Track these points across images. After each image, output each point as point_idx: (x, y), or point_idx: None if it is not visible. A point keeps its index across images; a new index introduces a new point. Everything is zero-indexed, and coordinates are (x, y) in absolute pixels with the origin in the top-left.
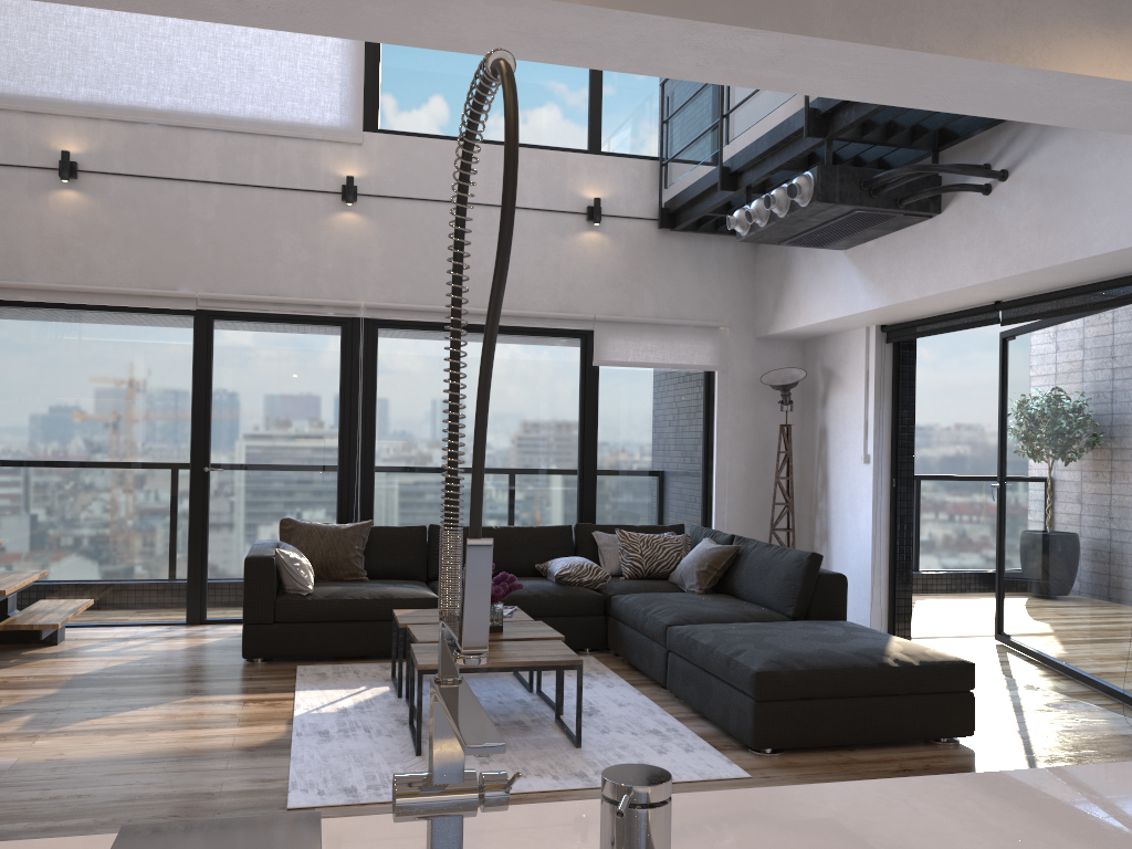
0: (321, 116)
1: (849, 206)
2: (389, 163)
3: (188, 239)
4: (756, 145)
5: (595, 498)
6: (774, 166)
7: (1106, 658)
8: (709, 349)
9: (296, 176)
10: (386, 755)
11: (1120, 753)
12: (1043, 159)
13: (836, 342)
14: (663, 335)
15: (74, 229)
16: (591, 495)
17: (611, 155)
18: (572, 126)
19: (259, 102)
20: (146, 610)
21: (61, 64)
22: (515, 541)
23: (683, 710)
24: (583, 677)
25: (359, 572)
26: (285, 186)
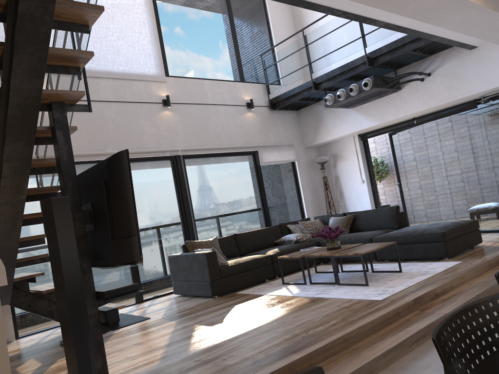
0: (149, 70)
1: (382, 88)
2: (177, 89)
3: (106, 127)
4: (332, 72)
5: (269, 216)
6: (342, 78)
7: None
8: (293, 153)
9: (144, 96)
10: (359, 288)
11: None
12: (445, 68)
13: (336, 144)
14: (279, 149)
15: None
16: (268, 215)
17: (248, 82)
18: (233, 72)
19: (124, 65)
20: (118, 301)
21: None
22: (264, 234)
23: (394, 262)
24: (338, 267)
25: (224, 256)
26: (140, 101)
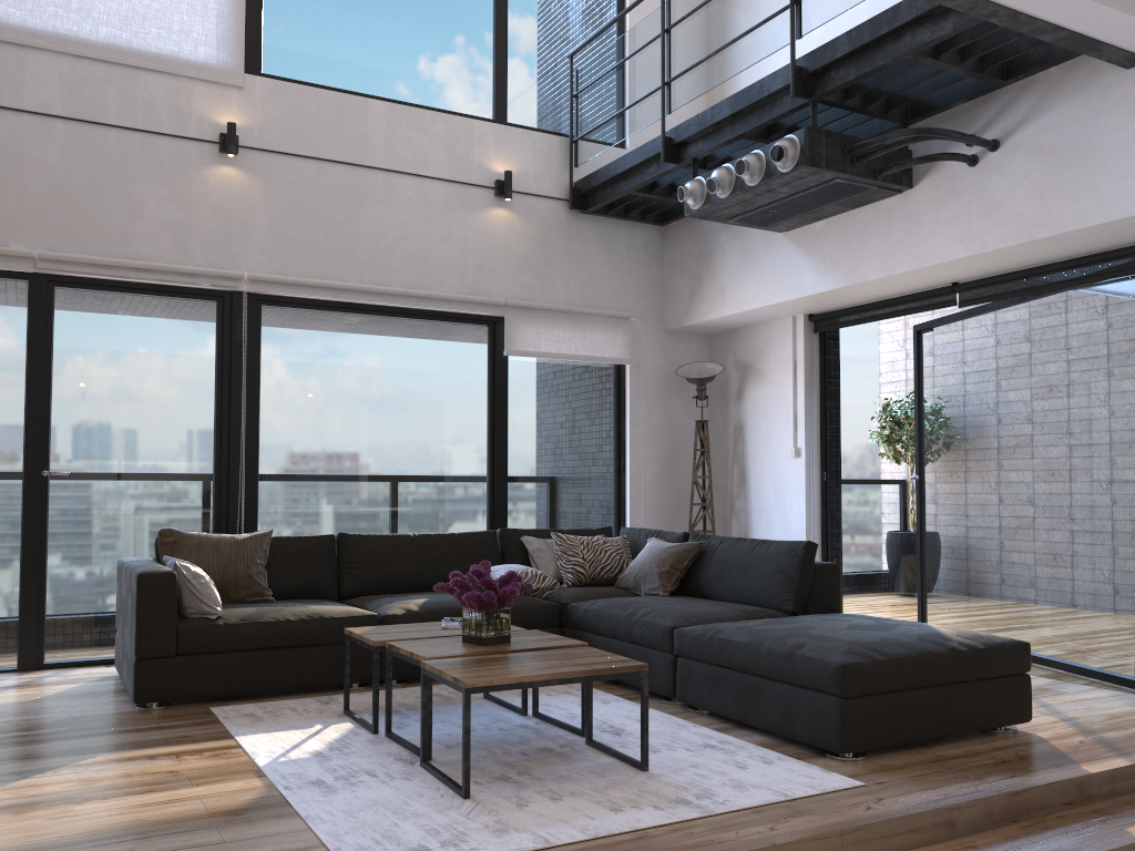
0: (193, 50)
1: (833, 173)
2: (276, 112)
3: (22, 184)
4: (713, 112)
5: (506, 502)
6: (735, 133)
7: (1072, 638)
8: (620, 341)
9: (163, 118)
10: (426, 802)
11: None
12: (1044, 127)
13: (753, 334)
14: (575, 324)
15: None
16: (503, 499)
17: (518, 127)
18: (476, 92)
19: (116, 24)
20: None
21: None
22: (438, 549)
23: (710, 721)
24: (565, 695)
25: (264, 590)
26: (149, 129)
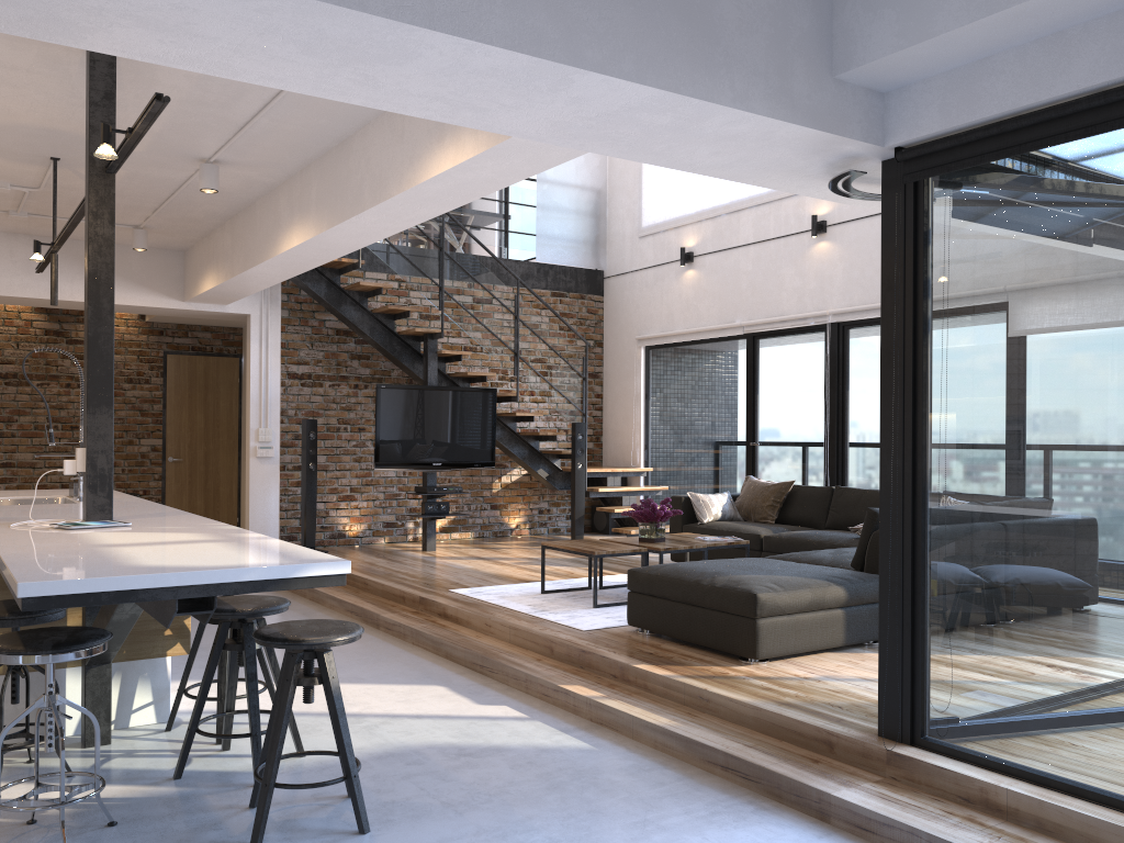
0: None
1: None
2: None
3: (739, 286)
4: None
5: None
6: None
7: None
8: None
9: (792, 224)
10: (535, 591)
11: (810, 700)
12: None
13: None
14: None
15: (692, 293)
16: None
17: None
18: None
19: None
20: None
21: (685, 193)
22: None
23: None
24: None
25: (768, 516)
26: (786, 233)
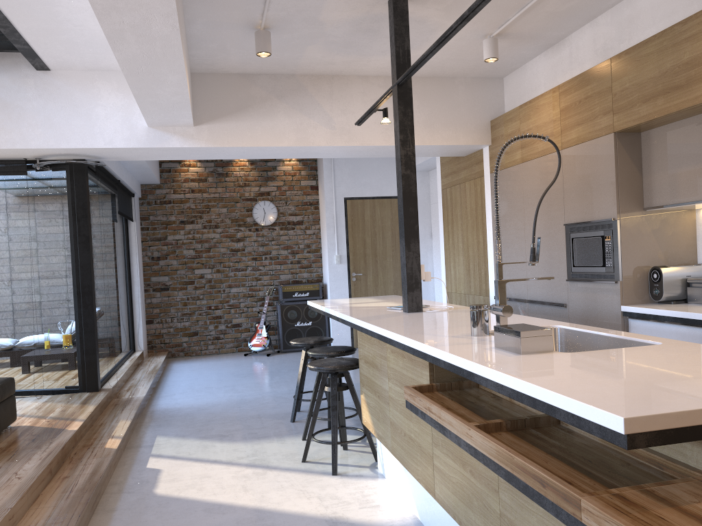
0: None
1: None
2: None
3: None
4: None
5: None
6: None
7: None
8: None
9: None
10: None
11: (67, 405)
12: None
13: None
14: None
15: None
16: None
17: None
18: None
19: None
20: None
21: None
22: None
23: None
24: None
25: None
26: None
